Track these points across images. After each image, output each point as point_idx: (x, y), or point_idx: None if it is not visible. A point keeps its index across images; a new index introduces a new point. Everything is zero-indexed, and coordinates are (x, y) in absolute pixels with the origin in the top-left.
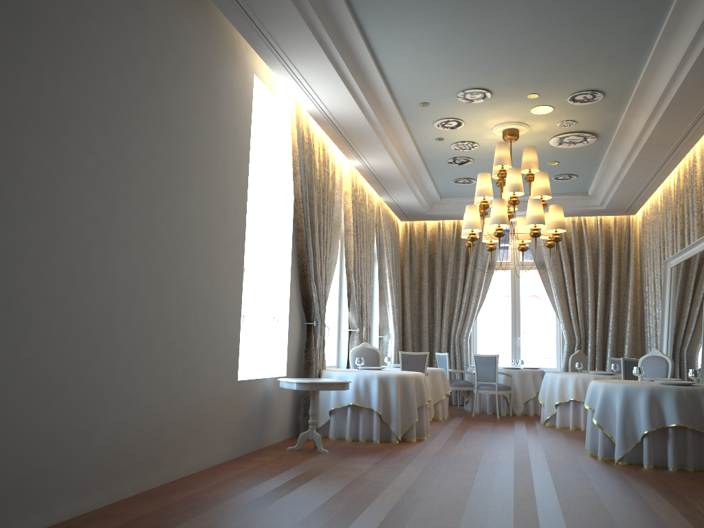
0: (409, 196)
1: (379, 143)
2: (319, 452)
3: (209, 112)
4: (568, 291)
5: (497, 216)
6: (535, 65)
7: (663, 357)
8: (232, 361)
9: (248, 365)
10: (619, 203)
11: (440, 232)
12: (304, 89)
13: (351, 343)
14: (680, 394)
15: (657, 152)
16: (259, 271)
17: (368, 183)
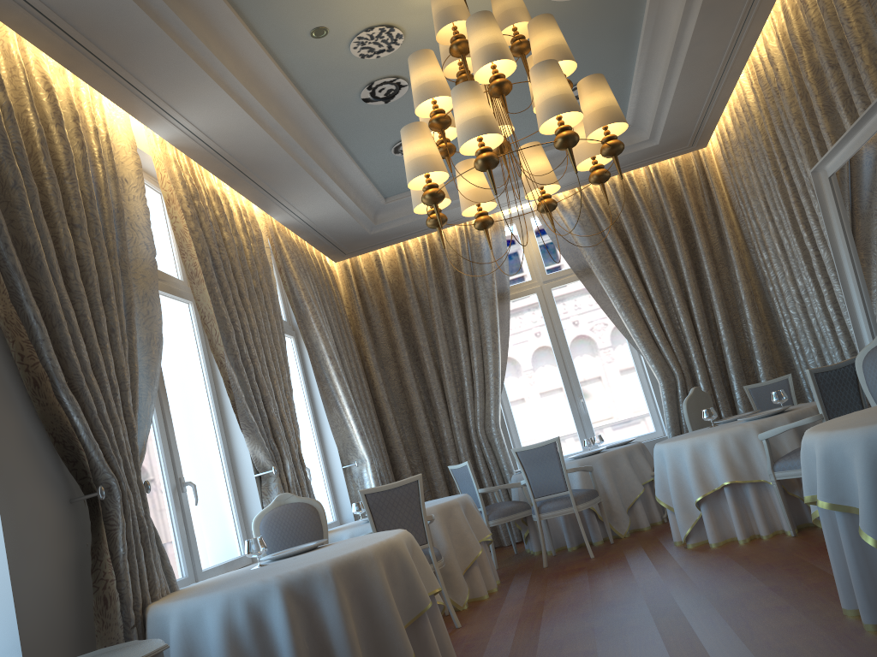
0: (321, 199)
1: (179, 51)
2: None
3: None
4: (639, 298)
5: (471, 121)
6: None
7: None
8: None
9: None
10: (682, 122)
11: (404, 262)
12: None
13: (267, 500)
14: None
15: None
16: None
17: (228, 185)
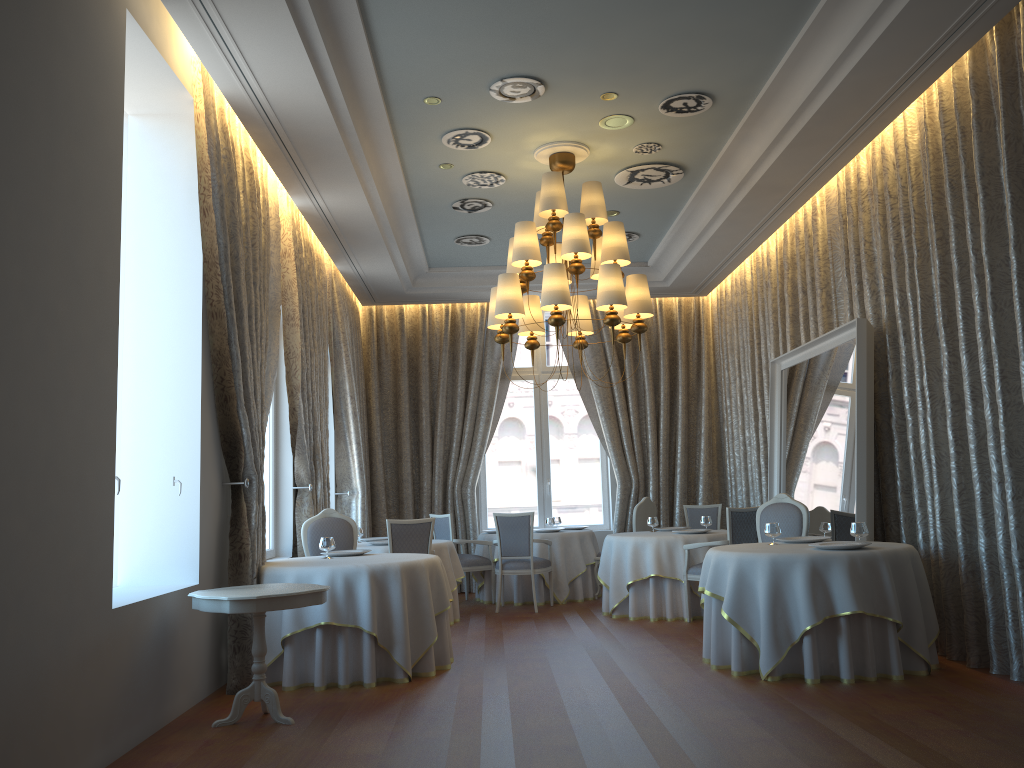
0: (383, 263)
1: (350, 166)
2: (276, 724)
3: (38, 64)
4: (620, 409)
5: (554, 292)
6: (625, 41)
7: (793, 505)
8: (101, 573)
9: (122, 569)
10: (692, 277)
11: (426, 323)
12: (225, 51)
13: (299, 510)
14: (854, 564)
15: (767, 198)
16: (138, 391)
17: (319, 240)
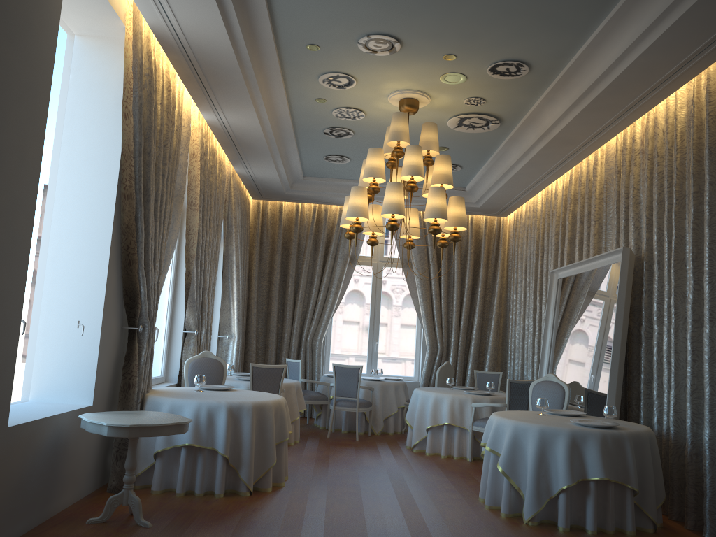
0: (269, 169)
1: (246, 93)
2: (137, 526)
3: None
4: (434, 293)
5: (392, 204)
6: (467, 13)
7: (559, 384)
8: None
9: (34, 388)
10: (497, 202)
11: (298, 217)
12: None
13: (186, 348)
14: (605, 441)
15: (561, 149)
16: (61, 250)
17: (222, 147)
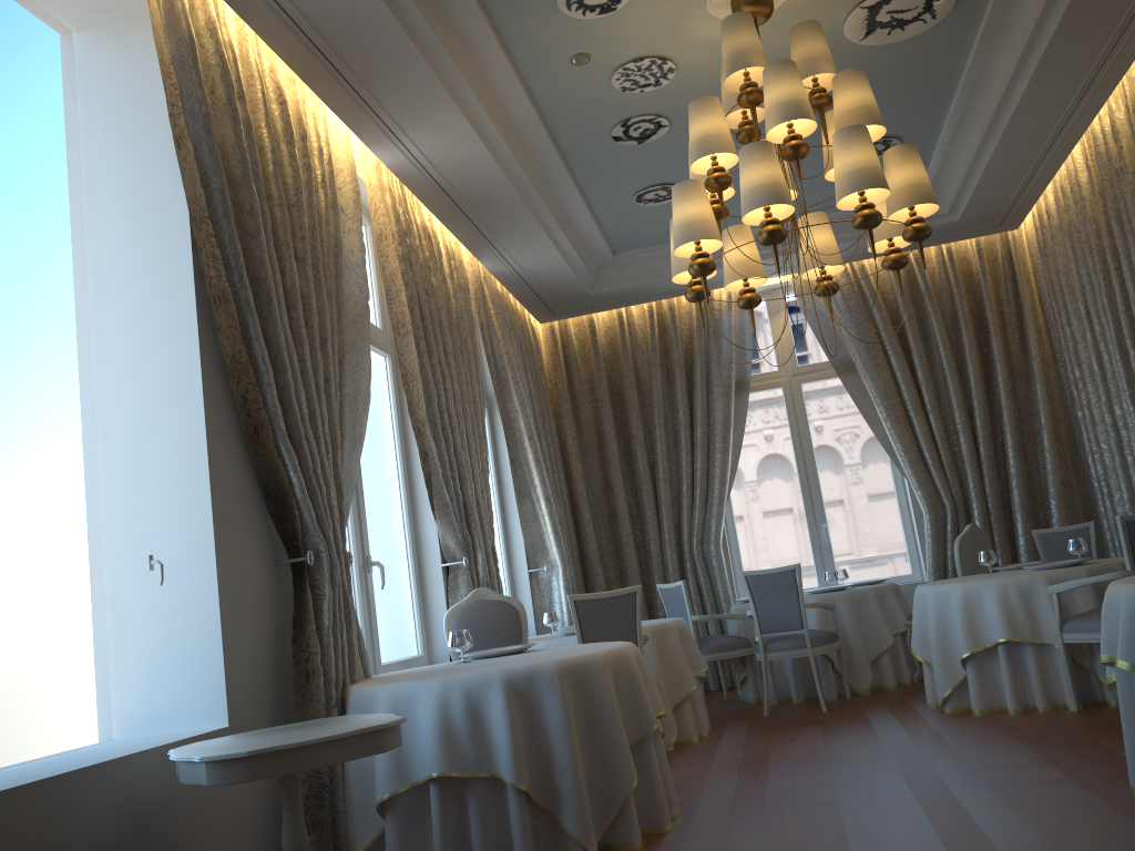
0: (542, 247)
1: (427, 71)
2: None
3: None
4: (912, 407)
5: (760, 188)
6: None
7: None
8: None
9: (117, 712)
10: (992, 197)
11: (625, 333)
12: None
13: (454, 595)
14: None
15: (1107, 5)
16: (118, 433)
17: (441, 222)
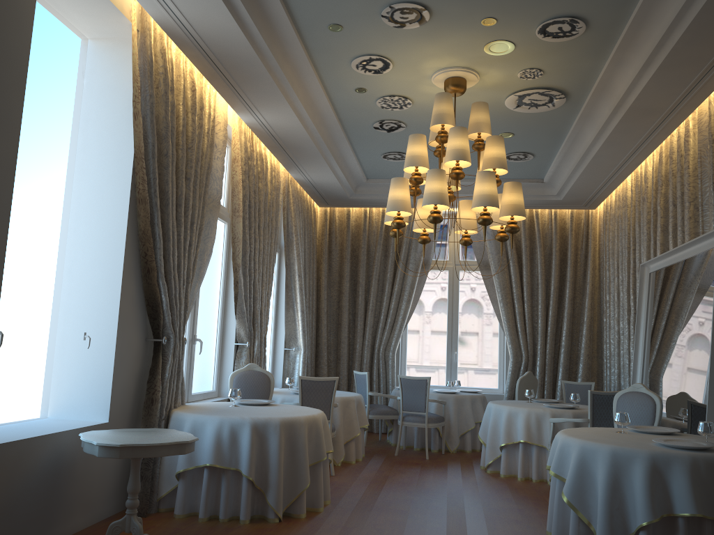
0: (325, 172)
1: (275, 87)
2: None
3: None
4: (516, 297)
5: (433, 194)
6: None
7: (648, 395)
8: None
9: (52, 404)
10: (580, 193)
11: (366, 222)
12: None
13: (238, 361)
14: (697, 466)
15: (642, 121)
16: (76, 260)
17: (271, 152)
